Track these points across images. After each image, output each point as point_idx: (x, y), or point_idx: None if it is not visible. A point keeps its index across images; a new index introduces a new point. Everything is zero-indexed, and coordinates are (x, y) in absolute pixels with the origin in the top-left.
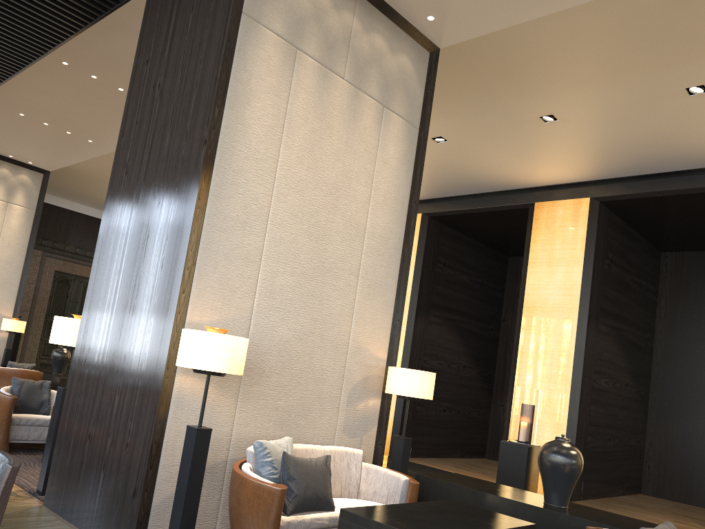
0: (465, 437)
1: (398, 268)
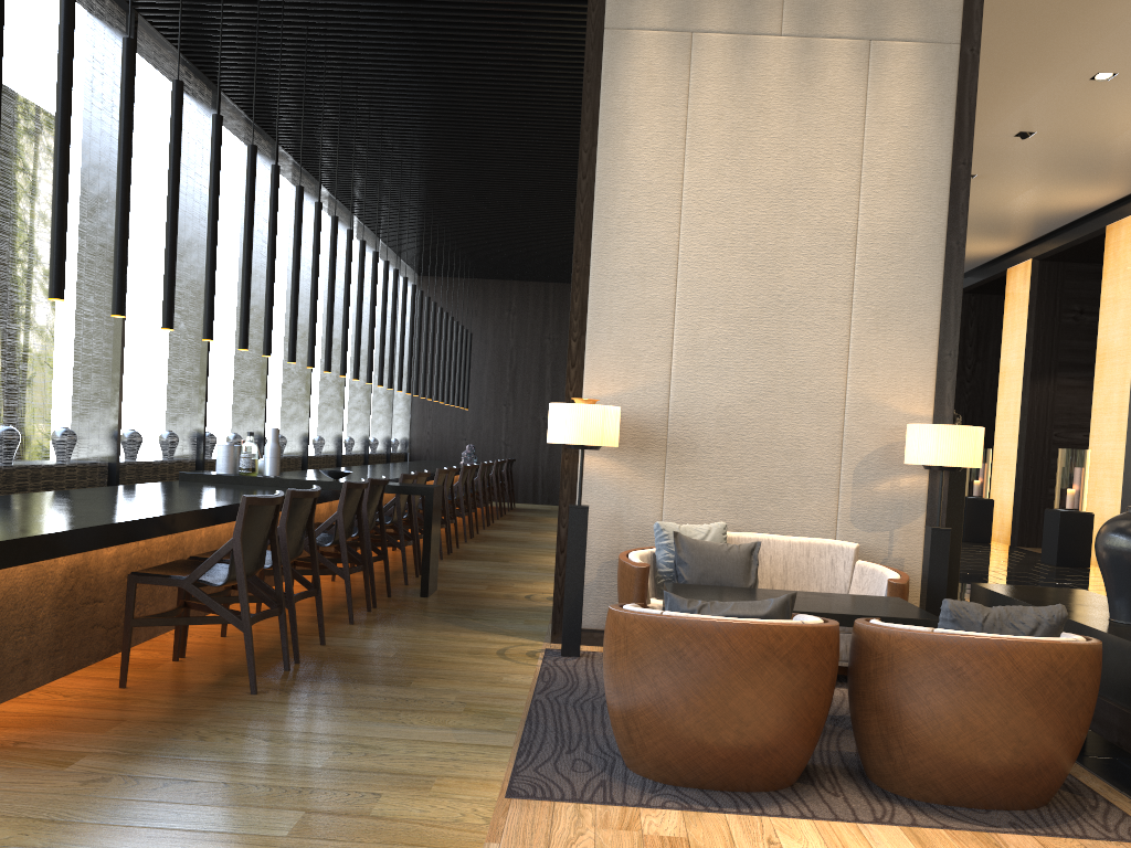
0: None
1: (941, 275)
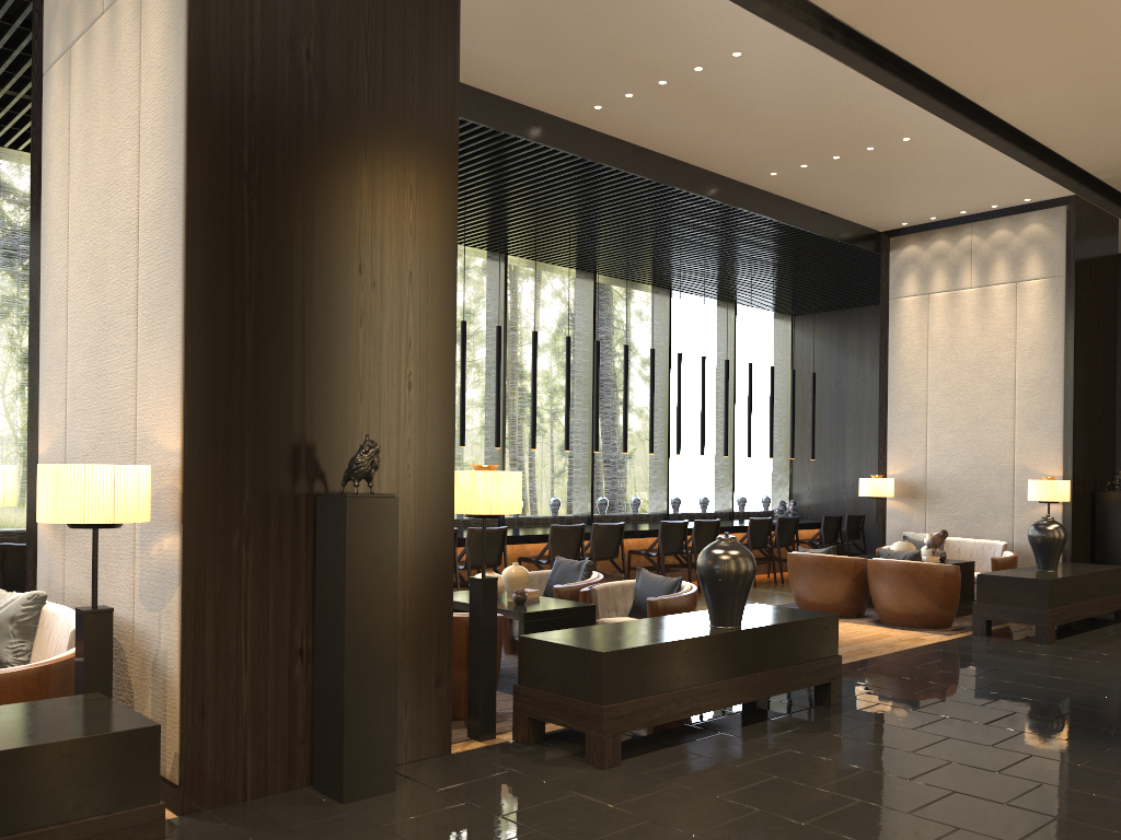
0: None
1: (182, 252)
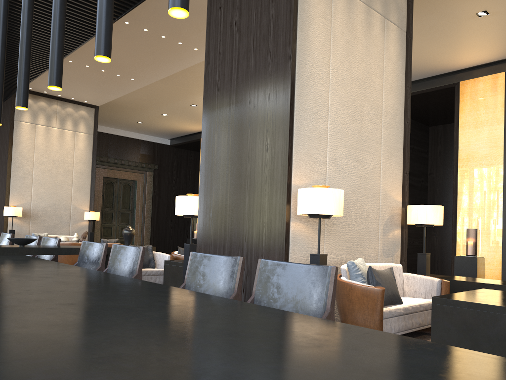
0: (411, 260)
1: (403, 136)
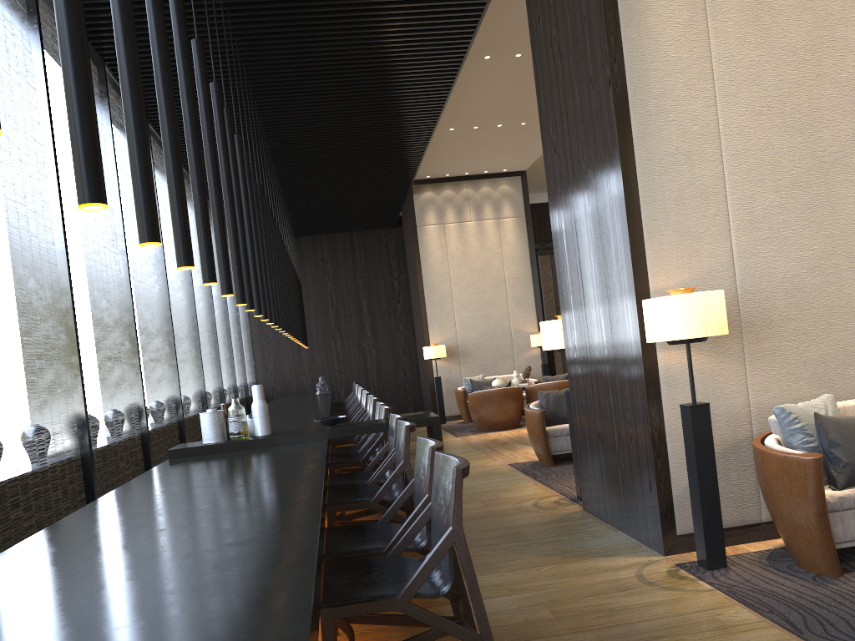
0: None
1: None
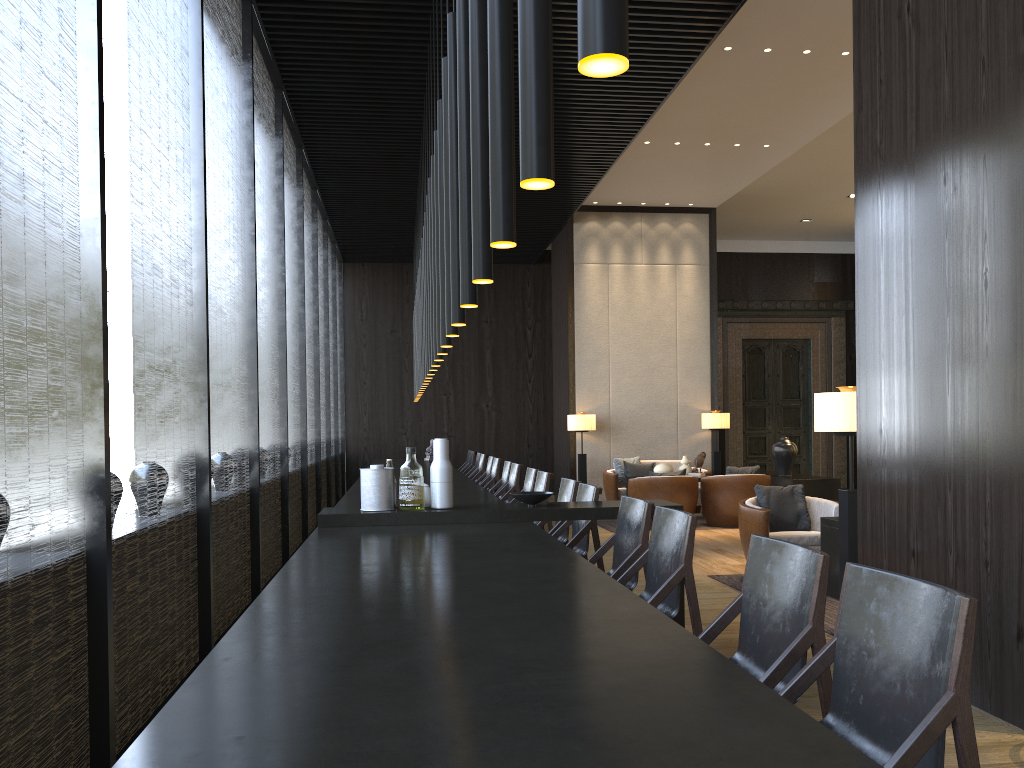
0: None
1: None
